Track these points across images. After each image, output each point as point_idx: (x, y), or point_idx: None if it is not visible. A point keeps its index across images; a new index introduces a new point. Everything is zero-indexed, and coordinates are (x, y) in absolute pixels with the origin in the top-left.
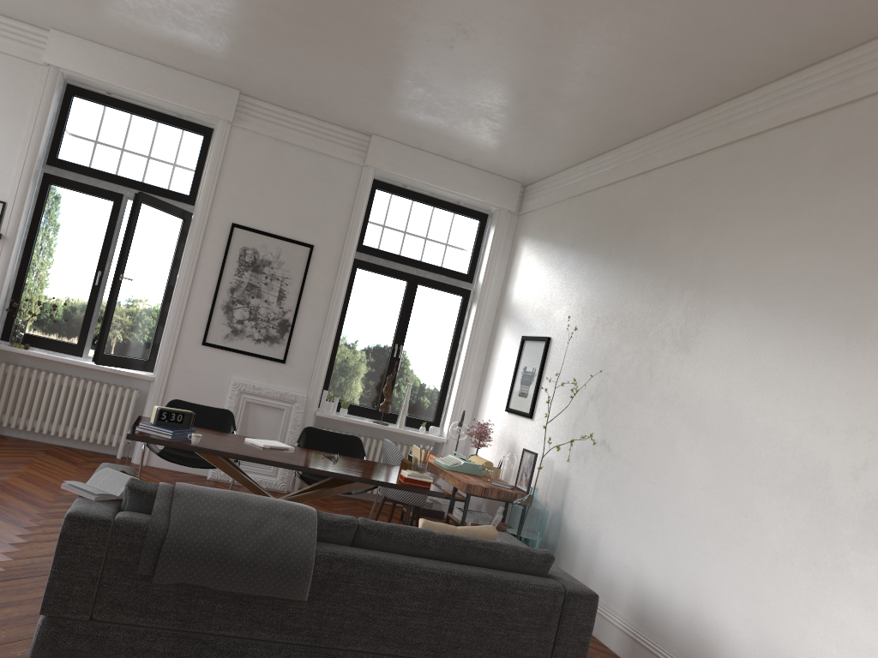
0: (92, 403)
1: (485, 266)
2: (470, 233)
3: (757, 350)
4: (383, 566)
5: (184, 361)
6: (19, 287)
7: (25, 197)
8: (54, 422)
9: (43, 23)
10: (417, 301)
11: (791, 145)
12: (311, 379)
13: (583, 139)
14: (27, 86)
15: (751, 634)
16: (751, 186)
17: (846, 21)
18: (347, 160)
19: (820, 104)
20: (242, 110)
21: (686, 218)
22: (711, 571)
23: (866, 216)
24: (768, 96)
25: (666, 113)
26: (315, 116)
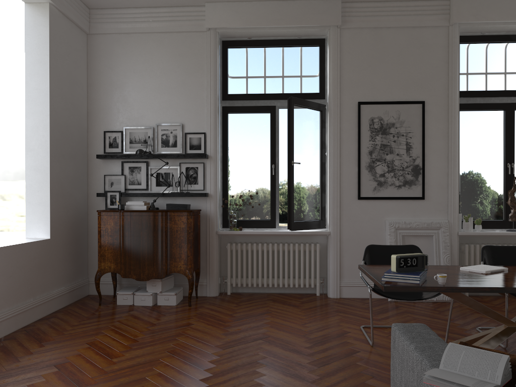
0: (291, 259)
1: None
2: None
3: None
4: None
5: (348, 214)
6: (225, 189)
7: (216, 125)
8: (269, 278)
9: (200, 1)
10: None
11: None
12: (448, 207)
13: None
14: (200, 49)
15: None
16: None
17: None
18: (435, 25)
19: None
20: (345, 14)
21: None
22: None
23: None
24: None
25: None
26: None
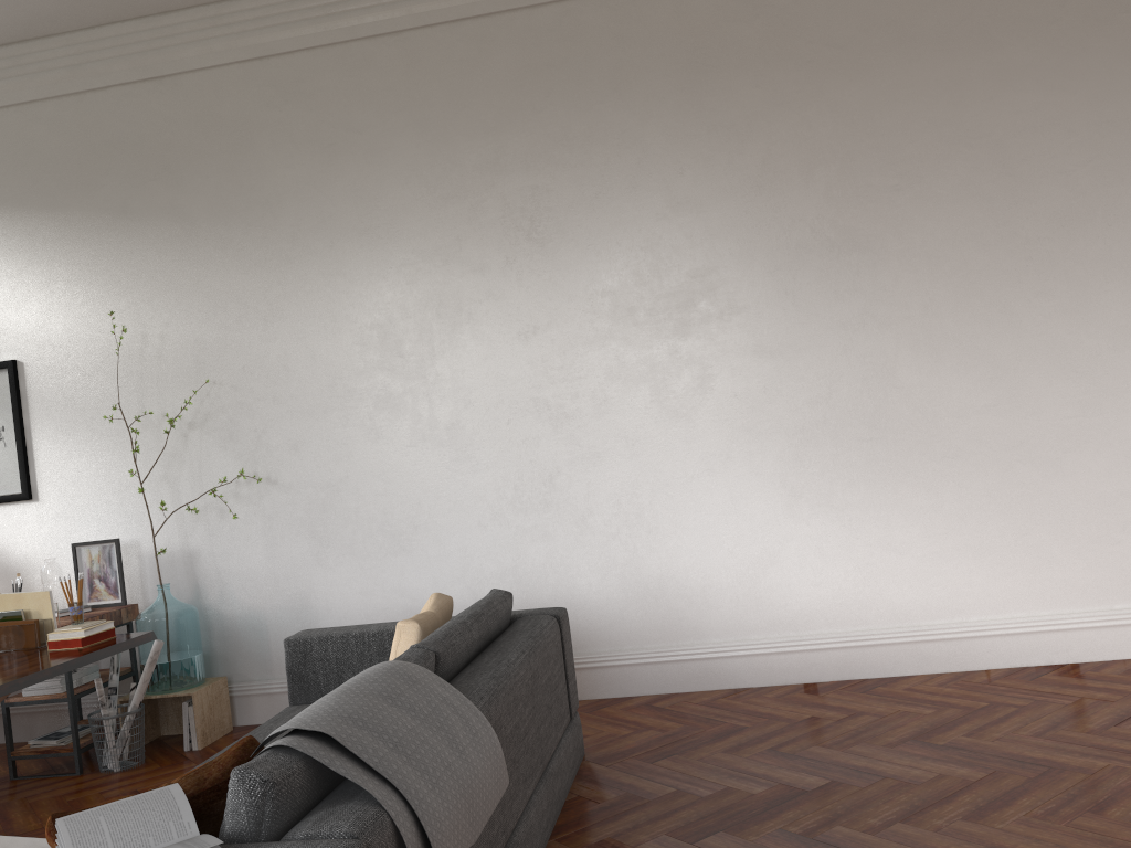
0: None
1: None
2: None
3: (501, 296)
4: (506, 682)
5: None
6: None
7: None
8: None
9: None
10: None
11: (456, 51)
12: None
13: (6, 13)
14: None
15: (616, 584)
16: (406, 101)
17: None
18: None
19: (487, 4)
20: None
21: (293, 144)
22: (533, 550)
23: (597, 134)
24: None
25: None
26: None
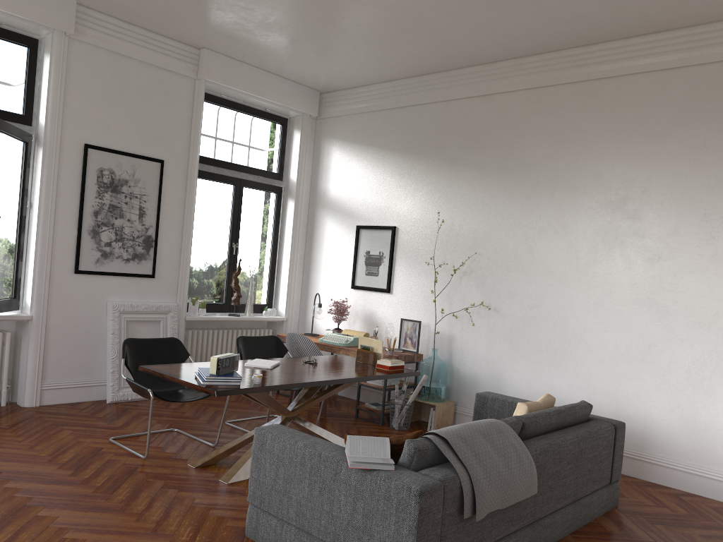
0: None
1: (297, 166)
2: (276, 136)
3: (642, 235)
4: (556, 448)
5: (59, 292)
6: None
7: None
8: None
9: None
10: (244, 201)
11: (646, 89)
12: (178, 288)
13: (421, 64)
14: None
15: (676, 419)
16: (610, 116)
17: (711, 10)
18: (182, 74)
19: (671, 62)
20: (78, 21)
21: (543, 135)
22: (629, 384)
23: None
24: (617, 50)
25: (515, 52)
26: (150, 28)
